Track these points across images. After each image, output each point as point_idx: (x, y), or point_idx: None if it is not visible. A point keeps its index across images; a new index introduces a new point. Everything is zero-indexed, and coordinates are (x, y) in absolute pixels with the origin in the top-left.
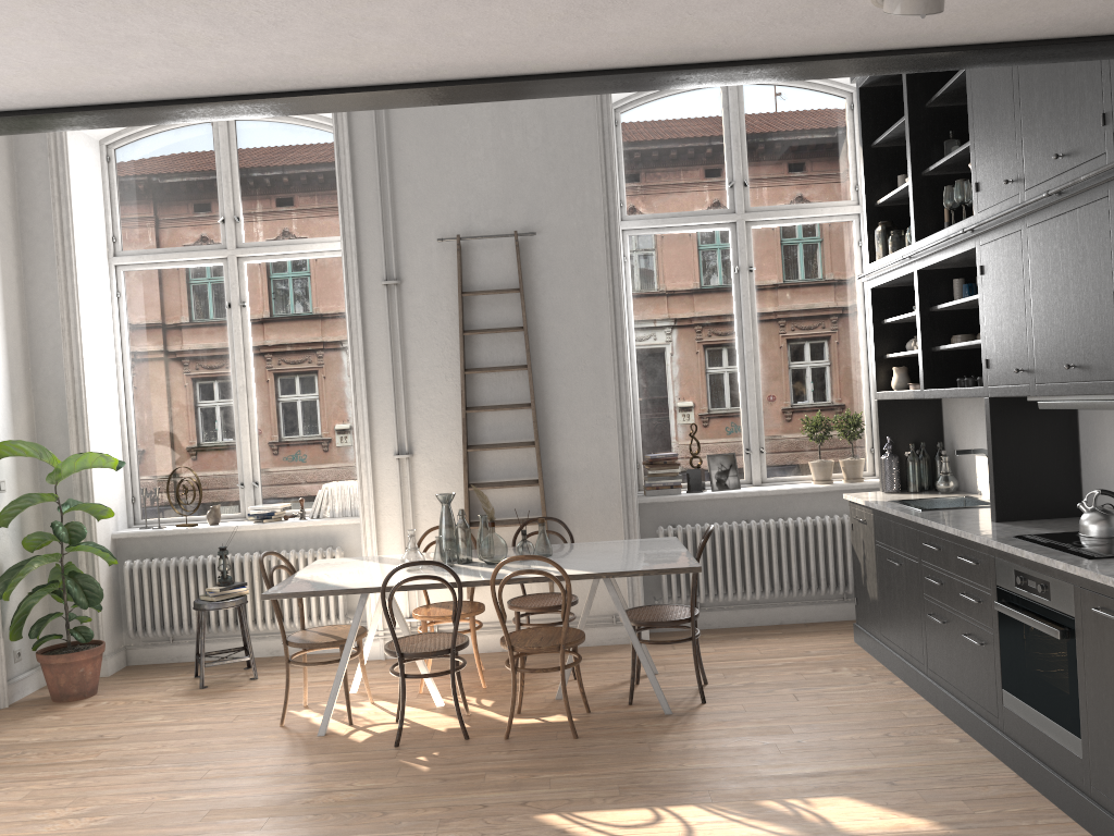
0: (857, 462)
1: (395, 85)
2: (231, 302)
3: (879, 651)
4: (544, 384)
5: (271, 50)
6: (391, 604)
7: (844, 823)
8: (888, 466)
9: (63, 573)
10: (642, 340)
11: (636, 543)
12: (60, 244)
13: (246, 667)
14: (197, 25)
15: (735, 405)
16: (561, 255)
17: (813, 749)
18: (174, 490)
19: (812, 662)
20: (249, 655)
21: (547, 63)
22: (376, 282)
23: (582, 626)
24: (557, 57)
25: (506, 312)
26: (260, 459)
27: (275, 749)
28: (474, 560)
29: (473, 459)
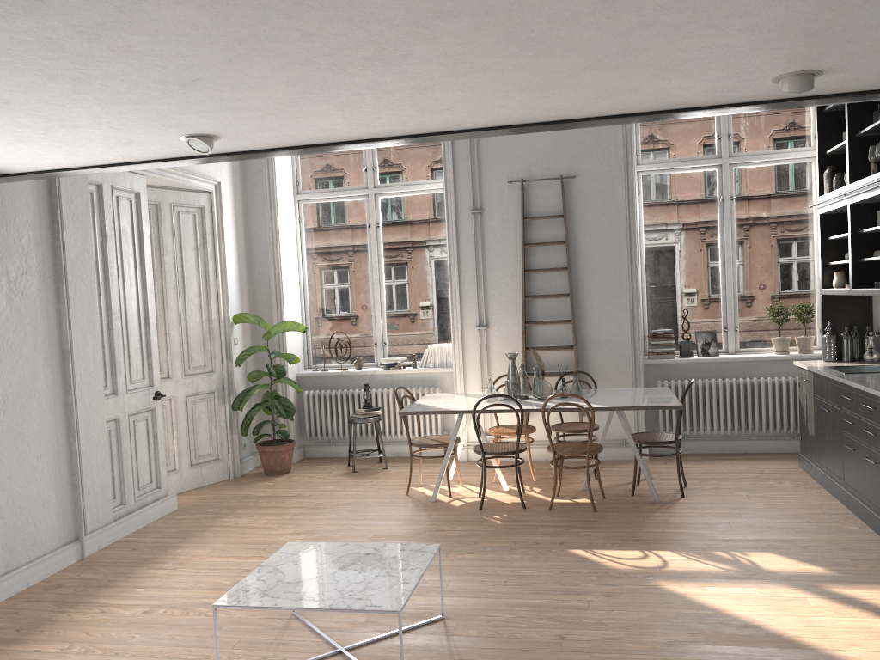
0: (808, 339)
1: (502, 126)
2: (370, 223)
3: (814, 472)
4: (579, 281)
5: (442, 117)
6: (478, 421)
7: (766, 566)
8: (827, 342)
9: (271, 396)
10: (649, 249)
11: (640, 390)
12: (267, 188)
13: (379, 462)
14: (410, 111)
15: (717, 296)
16: (593, 191)
17: (754, 526)
18: (333, 346)
19: (764, 477)
20: (382, 453)
21: (587, 114)
22: (466, 211)
23: (601, 443)
24: (593, 111)
25: (553, 231)
26: (387, 328)
27: (405, 507)
28: (530, 397)
29: (529, 331)
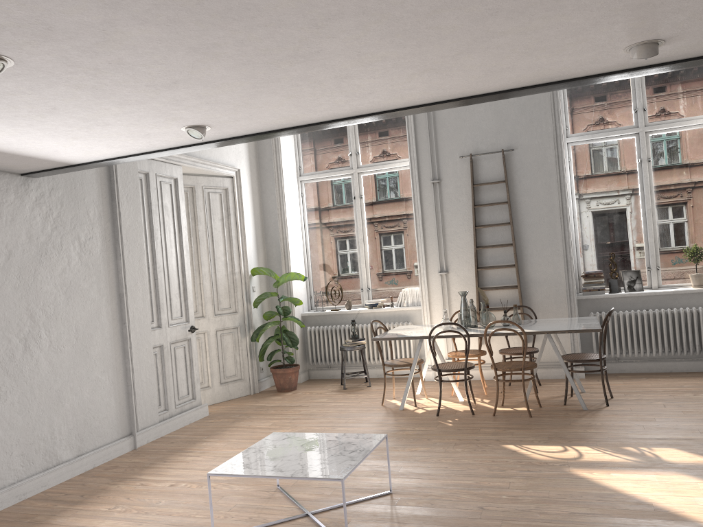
0: None
1: (420, 105)
2: (355, 196)
3: None
4: (520, 233)
5: (369, 101)
6: (433, 344)
7: (668, 458)
8: None
9: (281, 330)
10: (580, 205)
11: (571, 319)
12: (276, 172)
13: (365, 381)
14: (342, 97)
15: (640, 241)
16: (529, 160)
17: (664, 428)
18: (329, 292)
19: (682, 390)
20: (366, 374)
21: (483, 90)
22: (427, 181)
23: (538, 362)
24: (487, 88)
25: (498, 194)
26: (370, 276)
27: (379, 414)
28: (479, 326)
29: (481, 275)
